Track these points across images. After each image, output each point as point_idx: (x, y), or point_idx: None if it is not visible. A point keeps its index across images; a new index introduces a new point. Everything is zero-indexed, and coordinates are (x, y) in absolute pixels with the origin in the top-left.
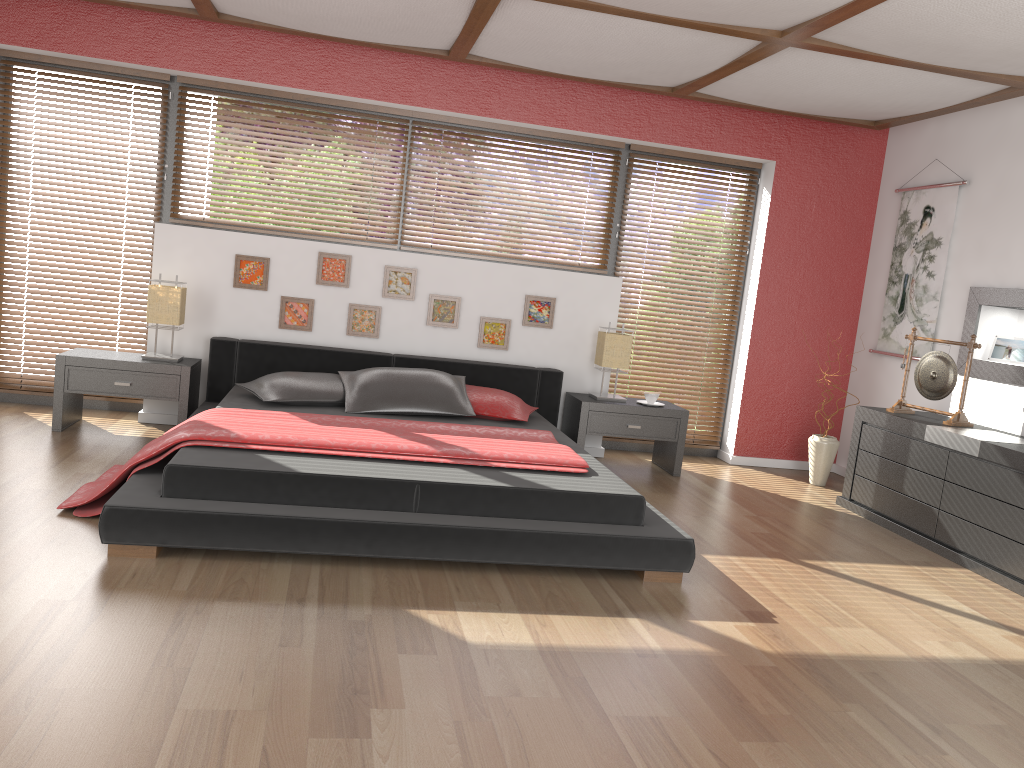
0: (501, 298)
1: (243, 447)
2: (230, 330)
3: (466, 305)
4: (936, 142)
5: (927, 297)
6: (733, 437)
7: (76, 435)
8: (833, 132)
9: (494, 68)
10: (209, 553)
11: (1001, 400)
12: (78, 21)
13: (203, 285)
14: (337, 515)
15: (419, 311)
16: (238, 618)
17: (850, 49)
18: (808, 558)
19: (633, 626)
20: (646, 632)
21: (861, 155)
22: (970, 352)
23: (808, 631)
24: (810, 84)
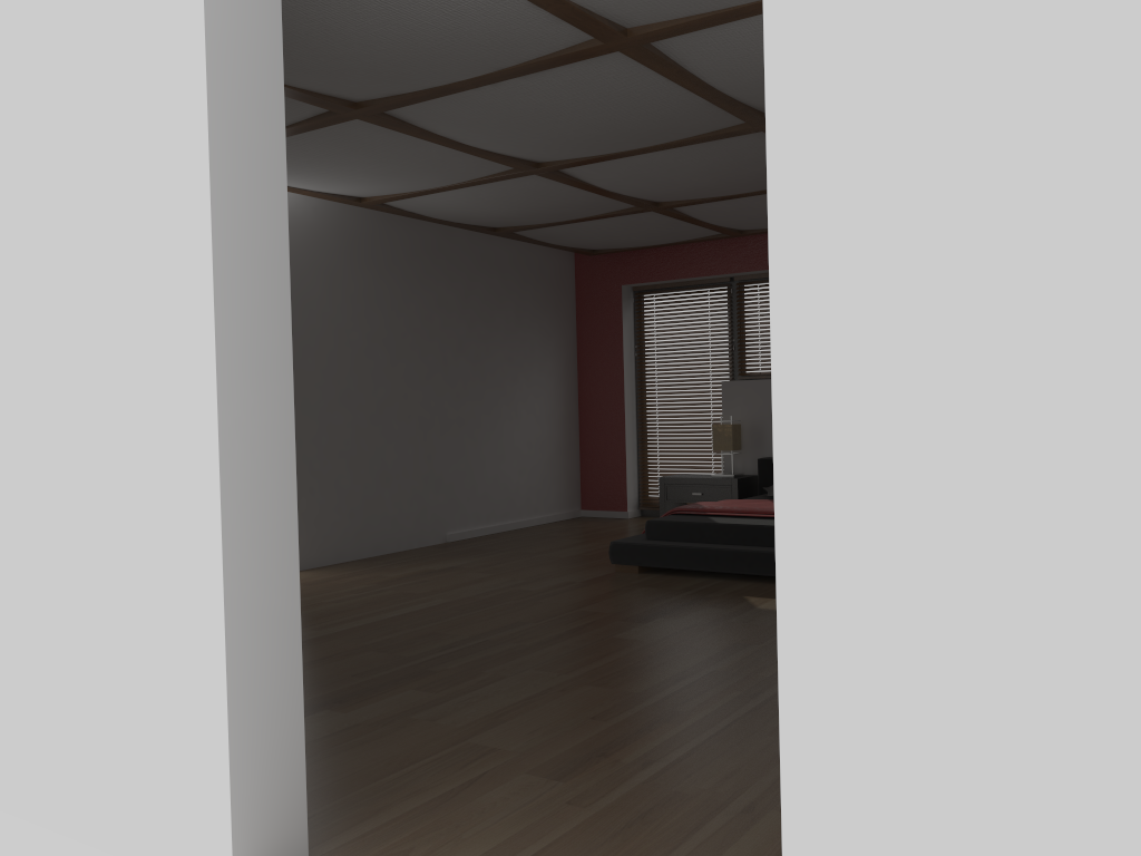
0: None
1: (702, 513)
2: None
3: None
4: None
5: None
6: None
7: None
8: None
9: None
10: (669, 573)
11: None
12: (669, 258)
13: (755, 421)
14: (732, 547)
15: None
16: (645, 592)
17: None
18: None
19: None
20: None
21: None
22: None
23: None
24: None
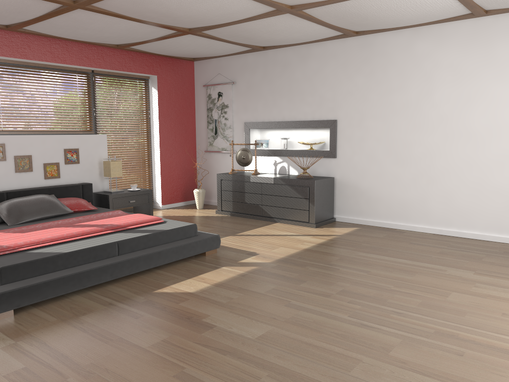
0: (52, 152)
1: (17, 250)
2: None
3: (35, 158)
4: (217, 66)
5: (226, 127)
6: (160, 197)
7: None
8: (175, 62)
9: (24, 33)
10: (33, 305)
11: (264, 162)
12: None
13: None
14: (93, 266)
15: (10, 166)
16: (101, 318)
17: (211, 36)
18: (236, 233)
19: (227, 269)
20: (233, 269)
21: (186, 71)
22: (256, 147)
23: (270, 253)
24: (186, 46)
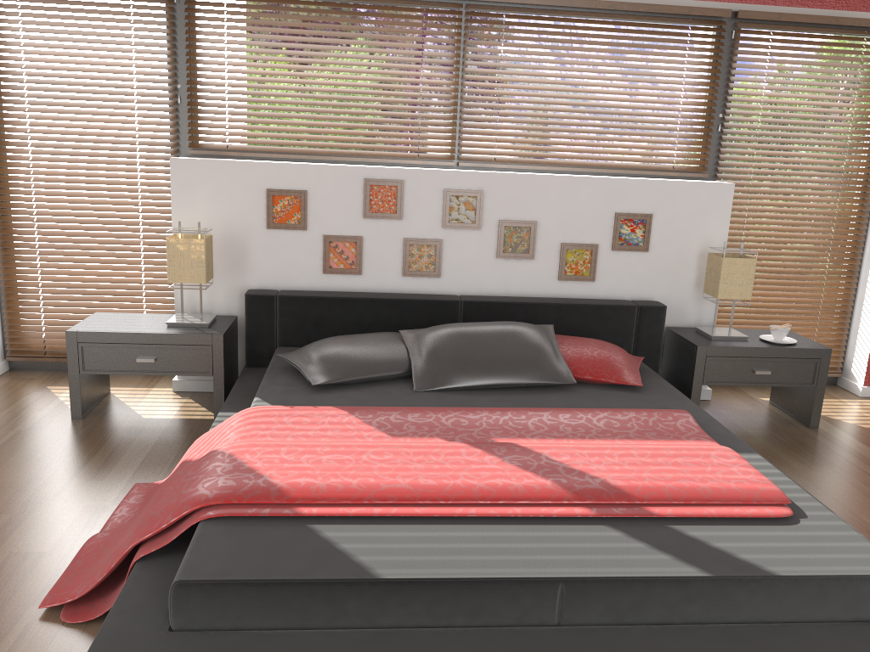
0: (585, 219)
1: (289, 514)
2: (267, 279)
3: (543, 230)
4: None
5: None
6: (863, 364)
7: (98, 424)
8: None
9: None
10: None
11: None
12: None
13: (232, 229)
14: None
15: (487, 242)
16: None
17: None
18: None
19: None
20: None
21: None
22: None
23: None
24: None
